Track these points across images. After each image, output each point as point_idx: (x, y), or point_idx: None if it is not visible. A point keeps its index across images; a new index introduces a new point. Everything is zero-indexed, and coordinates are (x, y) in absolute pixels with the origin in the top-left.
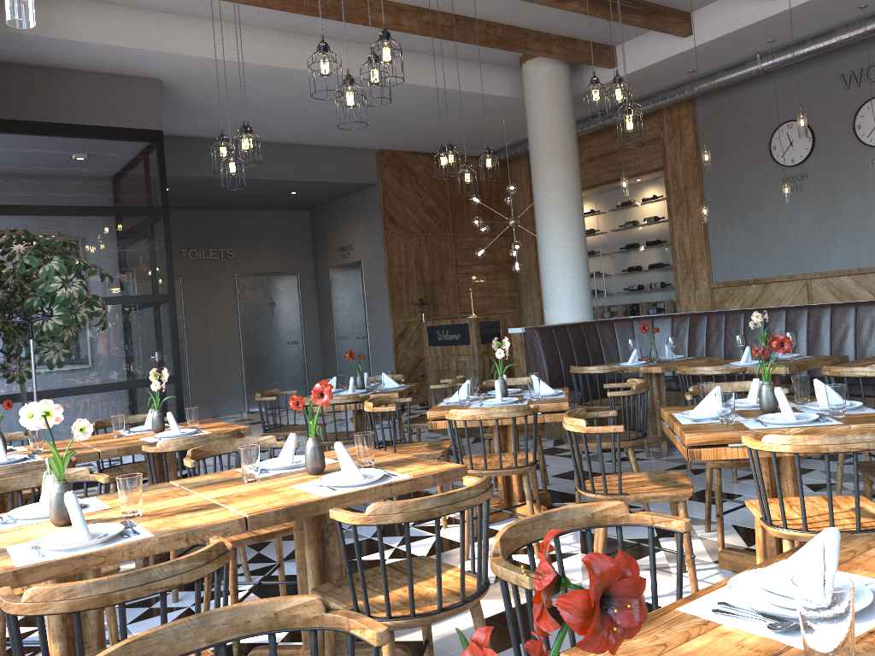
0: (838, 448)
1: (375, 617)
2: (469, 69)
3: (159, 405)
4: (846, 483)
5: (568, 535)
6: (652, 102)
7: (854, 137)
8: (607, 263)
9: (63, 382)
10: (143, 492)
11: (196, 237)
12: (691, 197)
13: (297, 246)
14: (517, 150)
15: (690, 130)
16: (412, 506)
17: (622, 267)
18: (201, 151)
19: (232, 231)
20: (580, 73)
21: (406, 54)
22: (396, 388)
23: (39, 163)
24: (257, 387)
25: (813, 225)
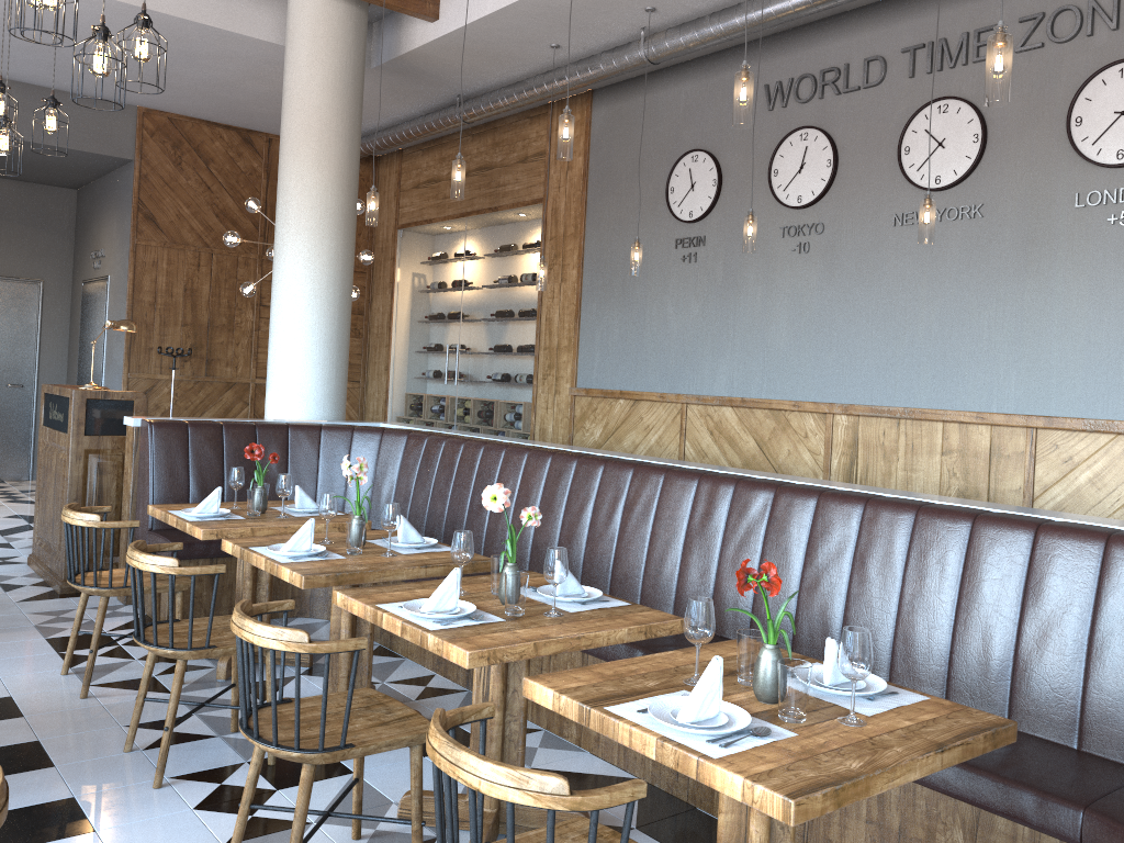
0: None
1: None
2: None
3: None
4: (321, 828)
5: None
6: (516, 91)
7: (769, 188)
8: (466, 334)
9: None
10: None
11: None
12: (569, 251)
13: (47, 241)
14: (366, 144)
15: (581, 146)
16: None
17: (482, 344)
18: None
19: None
20: (400, 24)
21: None
22: None
23: None
24: None
25: (703, 319)
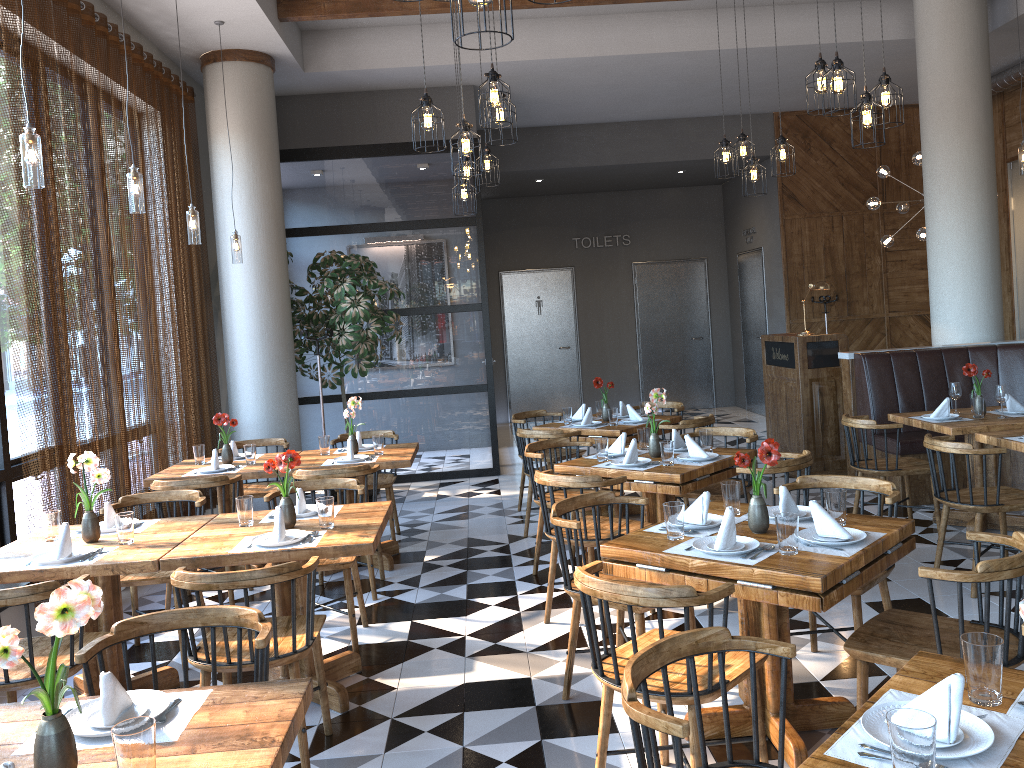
0: (610, 597)
1: (191, 657)
2: (838, 13)
3: (472, 411)
4: None
5: (674, 619)
6: None
7: None
8: None
9: (388, 385)
10: (185, 521)
11: (589, 223)
12: None
13: (705, 228)
14: None
15: None
16: (197, 578)
17: None
18: (561, 140)
19: (629, 215)
20: None
21: (743, 11)
22: (637, 422)
23: (366, 184)
24: (654, 386)
25: None
